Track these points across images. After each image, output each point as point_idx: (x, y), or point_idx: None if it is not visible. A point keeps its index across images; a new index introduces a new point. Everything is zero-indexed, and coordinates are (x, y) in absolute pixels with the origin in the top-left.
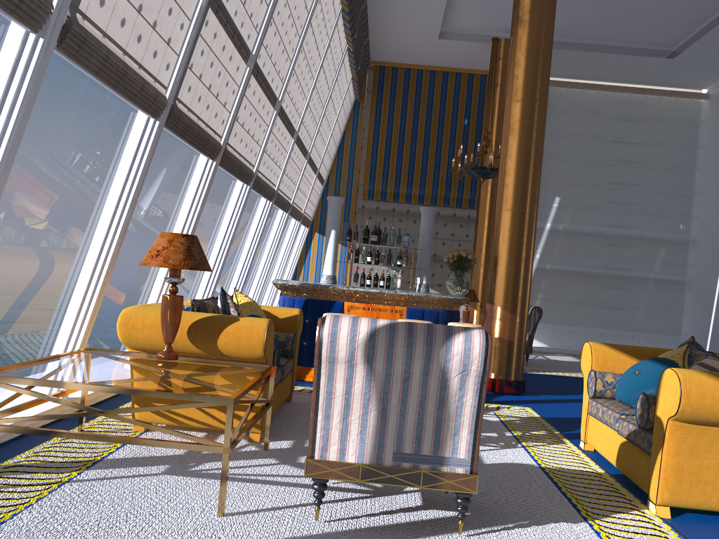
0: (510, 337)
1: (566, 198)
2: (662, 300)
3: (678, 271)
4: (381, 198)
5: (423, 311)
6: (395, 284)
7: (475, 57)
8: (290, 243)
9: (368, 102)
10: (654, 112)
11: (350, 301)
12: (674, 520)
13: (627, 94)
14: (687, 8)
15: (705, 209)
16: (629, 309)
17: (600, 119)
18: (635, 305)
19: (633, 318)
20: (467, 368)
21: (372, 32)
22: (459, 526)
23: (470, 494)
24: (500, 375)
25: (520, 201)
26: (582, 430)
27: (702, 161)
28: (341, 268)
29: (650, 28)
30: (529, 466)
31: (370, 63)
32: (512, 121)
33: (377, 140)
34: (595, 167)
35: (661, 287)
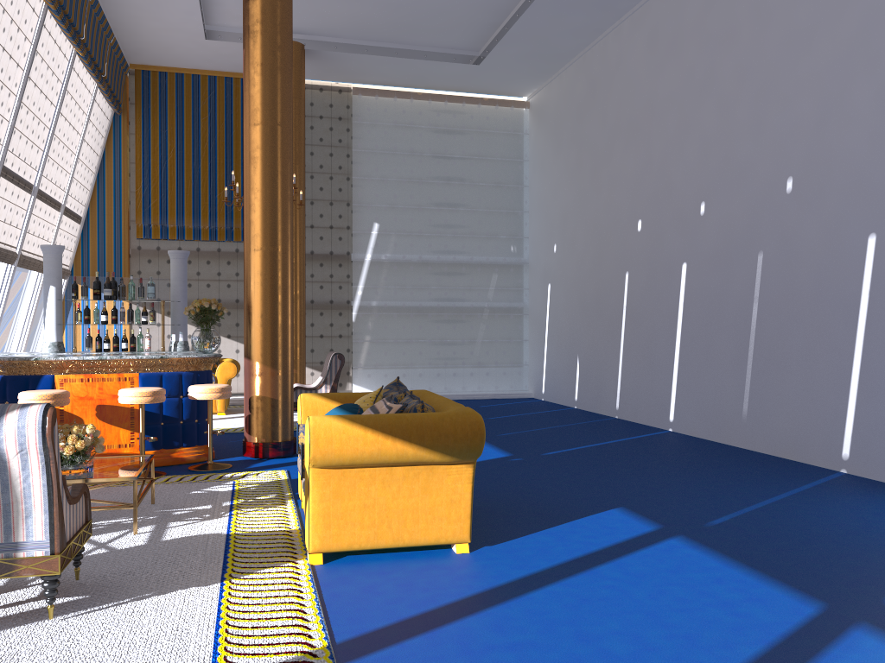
0: (271, 393)
1: (386, 224)
2: (499, 330)
3: (513, 298)
4: (162, 235)
5: (160, 376)
6: (143, 345)
7: None
8: (34, 301)
9: (132, 116)
10: (473, 123)
11: (63, 373)
12: (325, 565)
13: (443, 103)
14: (475, 11)
15: (533, 228)
16: (465, 343)
17: (416, 132)
18: (471, 339)
19: (471, 353)
20: (26, 447)
21: (118, 30)
22: (49, 610)
23: (56, 576)
24: (263, 438)
25: (268, 239)
26: (299, 488)
27: (528, 176)
28: (69, 332)
29: (446, 31)
30: (215, 535)
31: (129, 67)
32: (251, 148)
33: (148, 163)
34: (415, 187)
35: (497, 316)
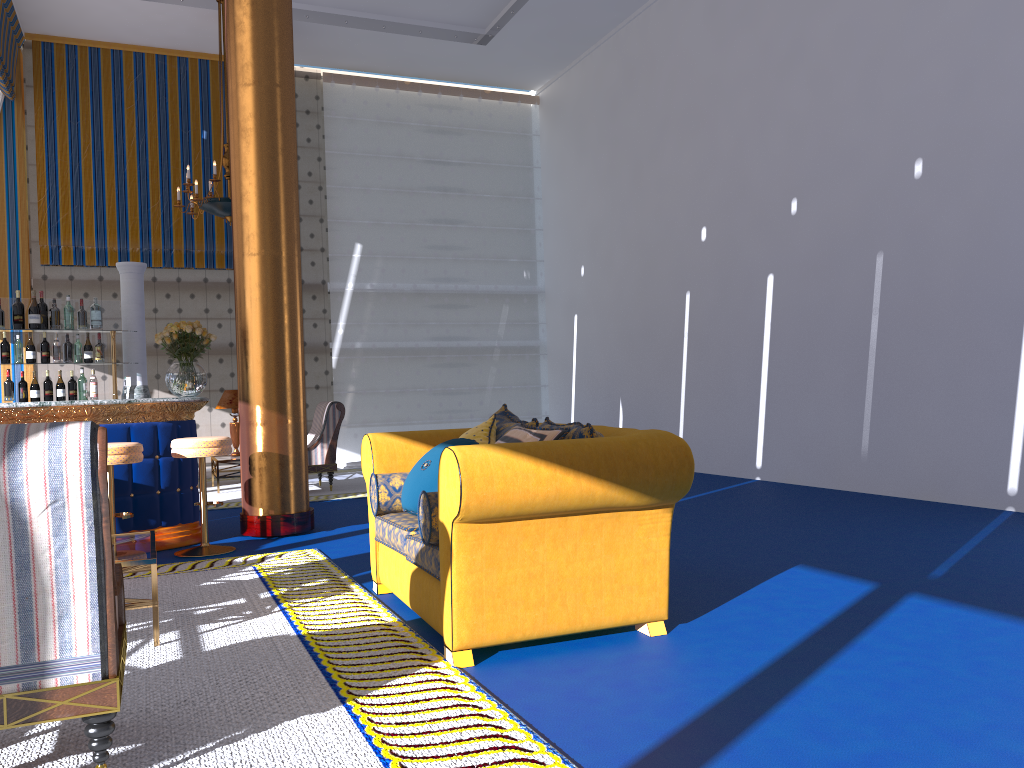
0: (281, 448)
1: (371, 245)
2: (513, 375)
3: (528, 334)
4: (76, 261)
5: (128, 429)
6: (87, 392)
7: (205, 34)
8: None
9: (30, 103)
10: (473, 121)
11: None
12: (479, 666)
13: (436, 95)
14: None
15: (550, 249)
16: (473, 391)
17: (405, 131)
18: (480, 385)
19: (480, 403)
20: (62, 495)
21: None
22: None
23: (110, 714)
24: (272, 509)
25: (270, 239)
26: (372, 566)
27: (540, 186)
28: None
29: None
30: (281, 638)
31: (24, 37)
32: (241, 116)
33: (55, 165)
34: (405, 198)
35: (509, 357)
